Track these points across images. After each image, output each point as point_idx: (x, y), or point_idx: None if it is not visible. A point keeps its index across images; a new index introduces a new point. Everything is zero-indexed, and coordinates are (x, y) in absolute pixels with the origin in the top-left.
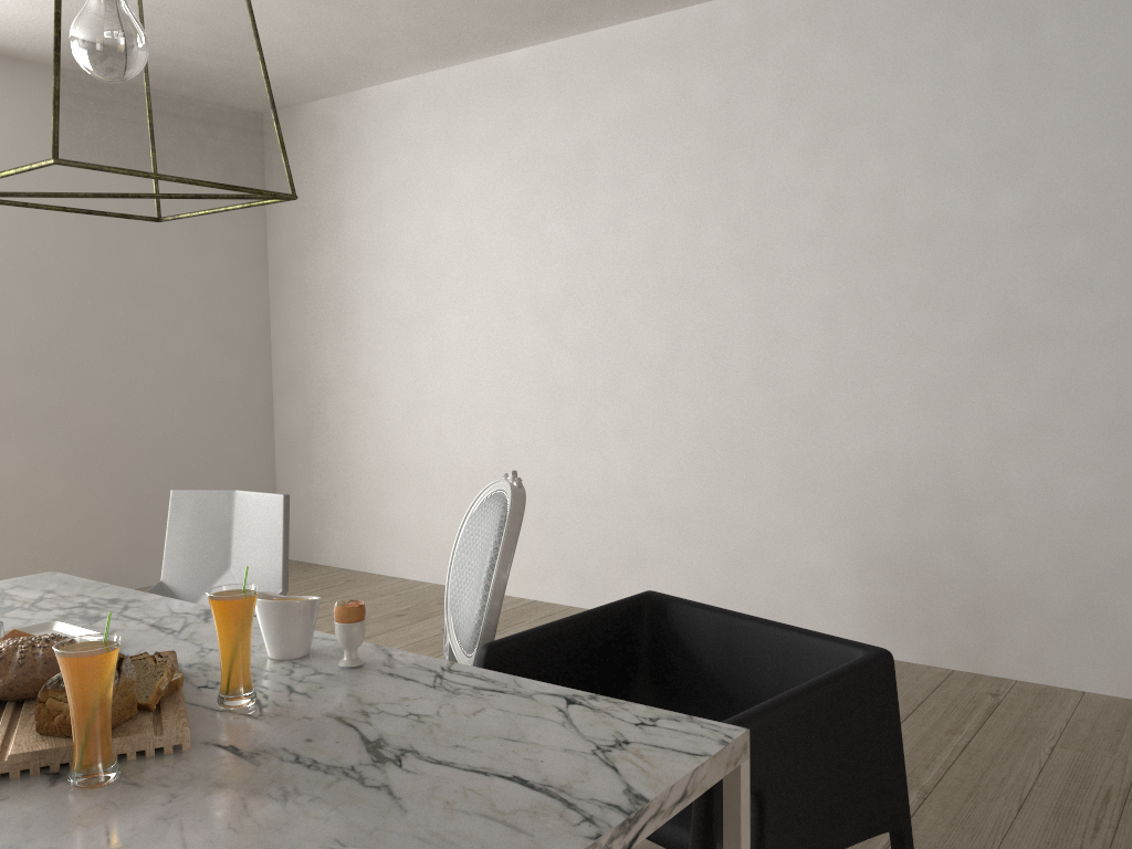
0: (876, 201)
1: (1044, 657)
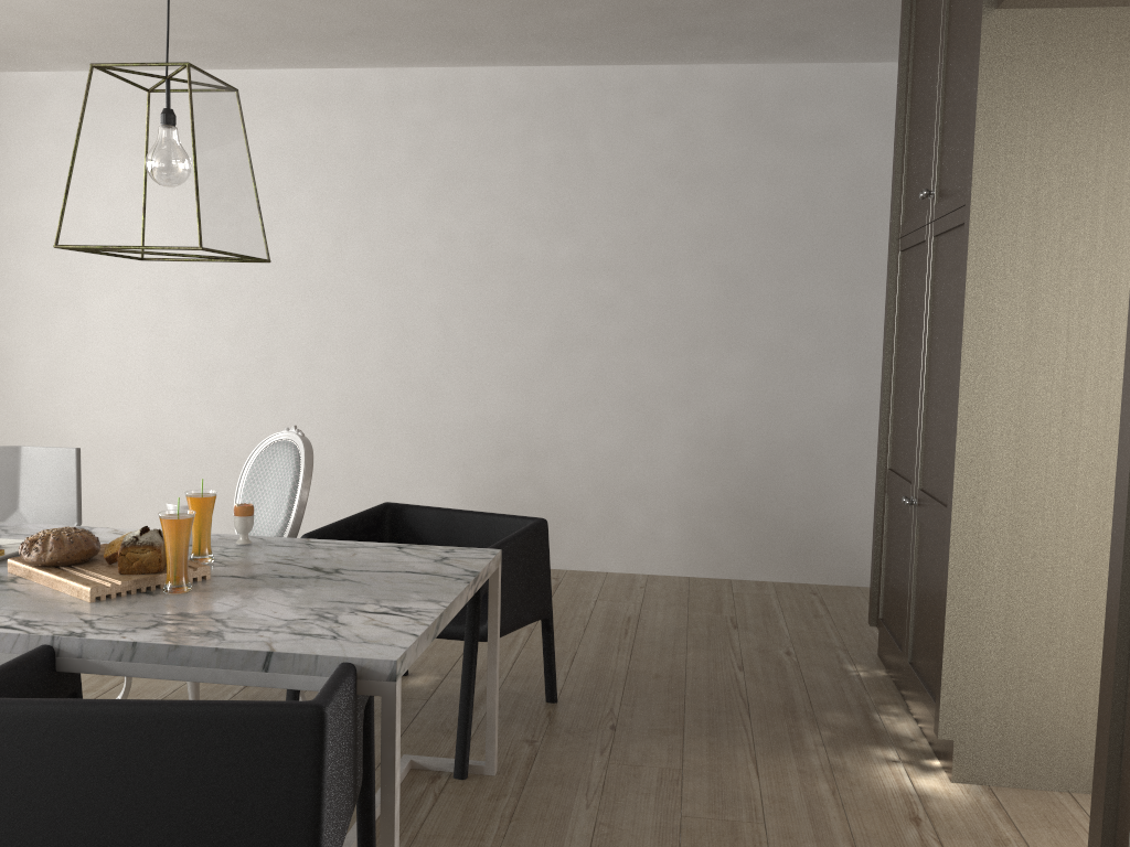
0: (479, 239)
1: (584, 552)
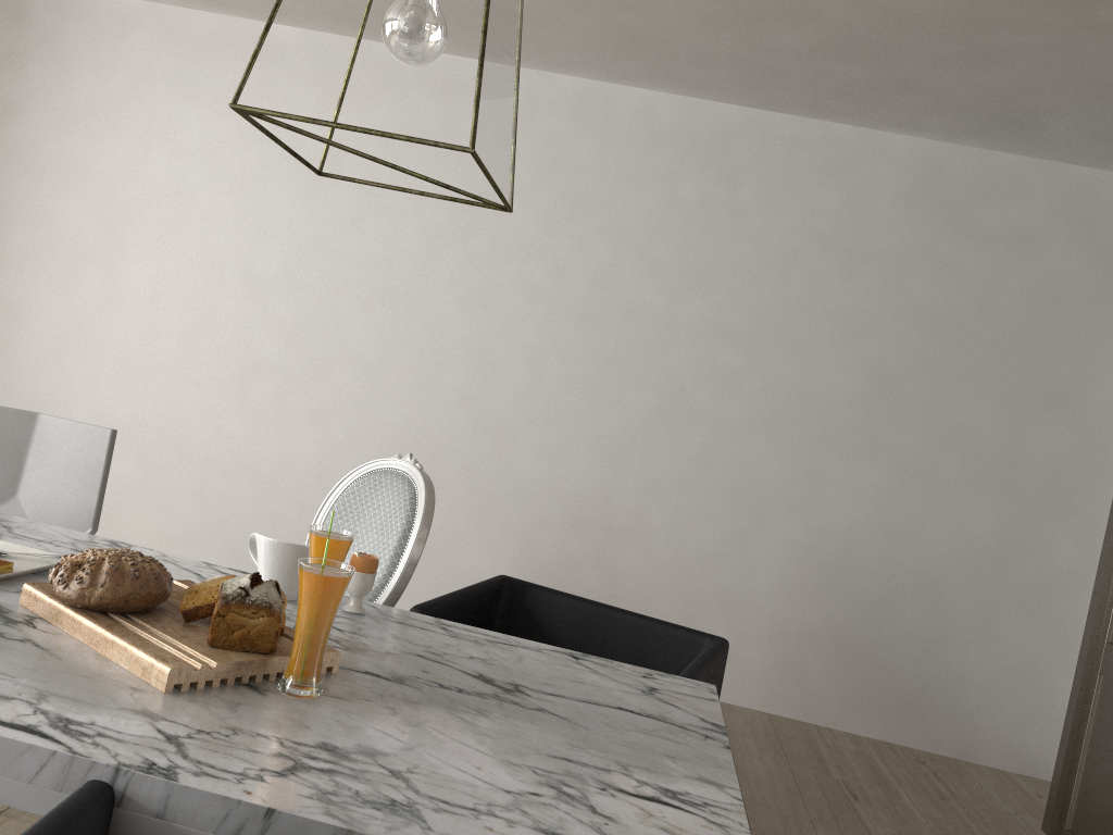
0: (594, 277)
1: None
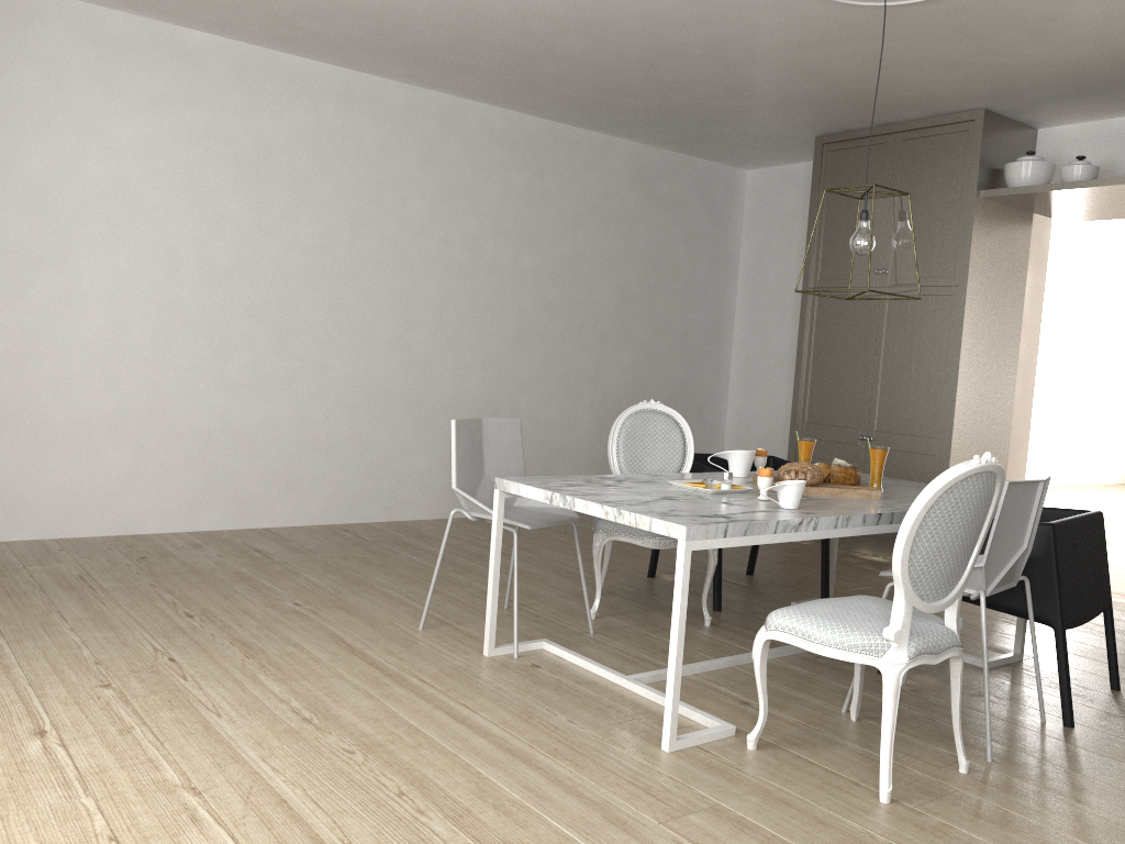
0: (468, 245)
1: None
